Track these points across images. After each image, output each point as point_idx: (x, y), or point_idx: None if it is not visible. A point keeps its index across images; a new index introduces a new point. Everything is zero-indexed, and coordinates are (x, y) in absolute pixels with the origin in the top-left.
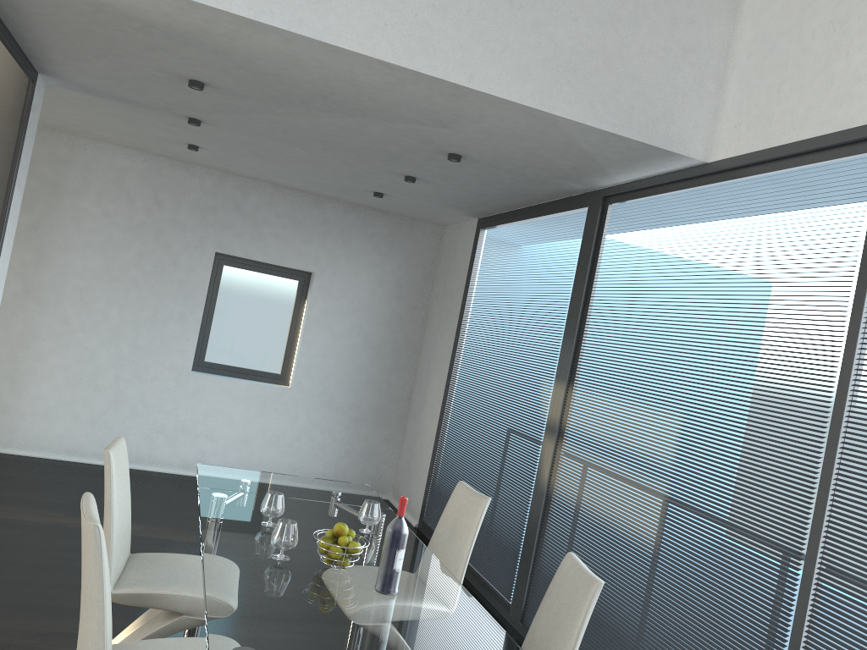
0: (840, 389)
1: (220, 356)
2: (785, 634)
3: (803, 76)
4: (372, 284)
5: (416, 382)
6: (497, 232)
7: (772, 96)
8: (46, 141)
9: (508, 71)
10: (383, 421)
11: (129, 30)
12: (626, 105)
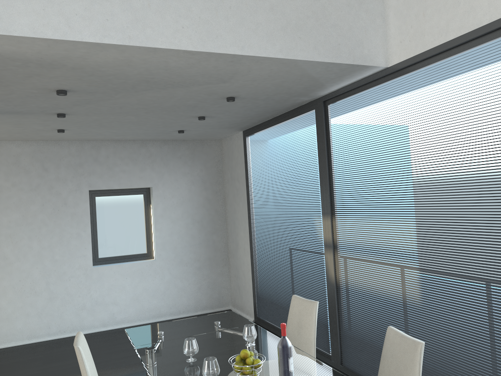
0: None
1: (107, 252)
2: None
3: (438, 3)
4: (188, 185)
5: (229, 236)
6: (257, 136)
7: (420, 18)
8: None
9: (263, 39)
10: (215, 263)
11: (13, 67)
12: (335, 44)
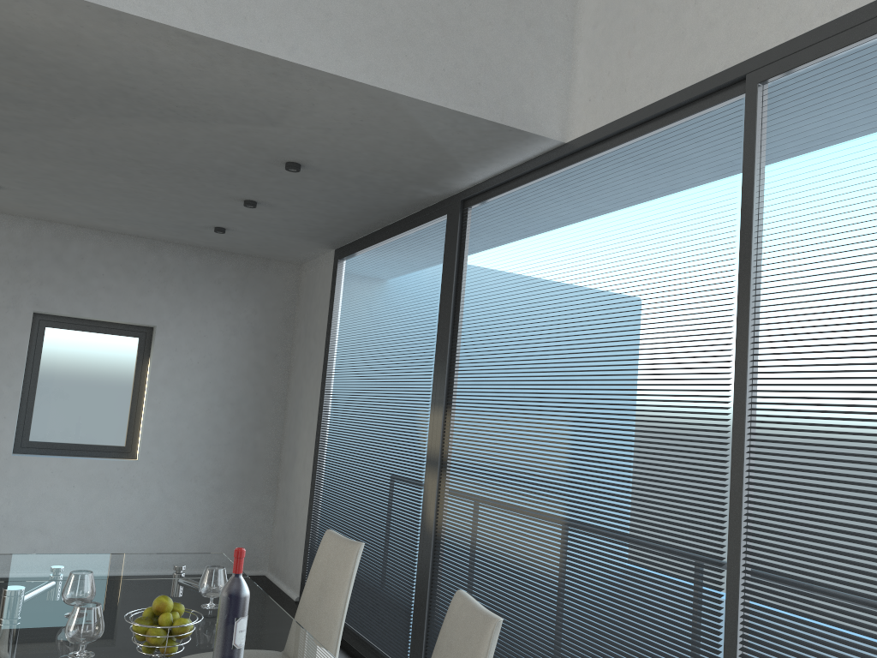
0: (739, 356)
1: (49, 433)
2: (717, 650)
3: (653, 34)
4: (224, 334)
5: (285, 438)
6: (356, 260)
7: (624, 61)
8: None
9: (335, 43)
10: (252, 485)
11: None
12: (473, 81)
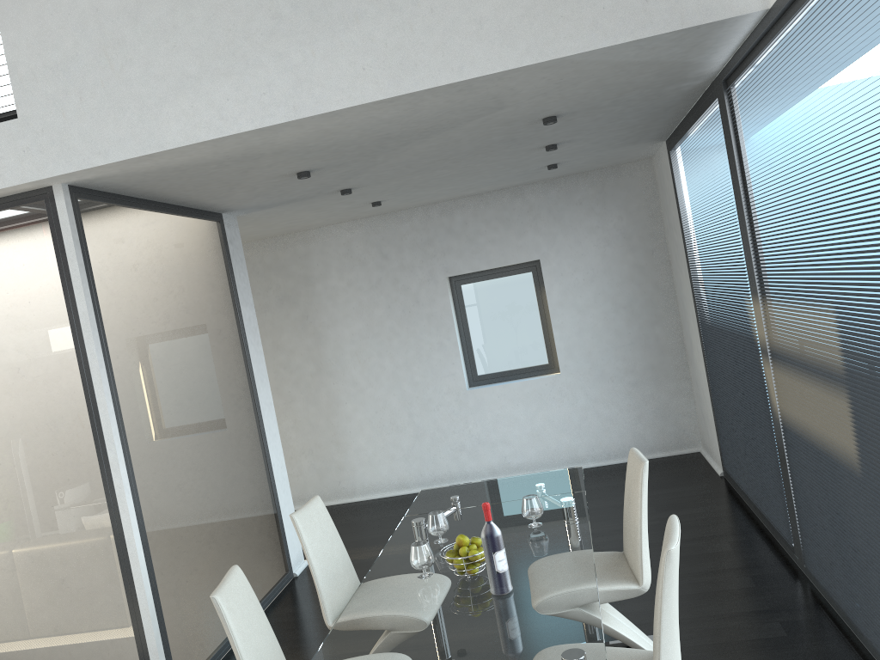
0: None
1: (489, 366)
2: None
3: None
4: (599, 247)
5: (682, 326)
6: (679, 150)
7: None
8: (286, 246)
9: (493, 43)
10: (664, 375)
11: (215, 170)
12: (638, 3)
